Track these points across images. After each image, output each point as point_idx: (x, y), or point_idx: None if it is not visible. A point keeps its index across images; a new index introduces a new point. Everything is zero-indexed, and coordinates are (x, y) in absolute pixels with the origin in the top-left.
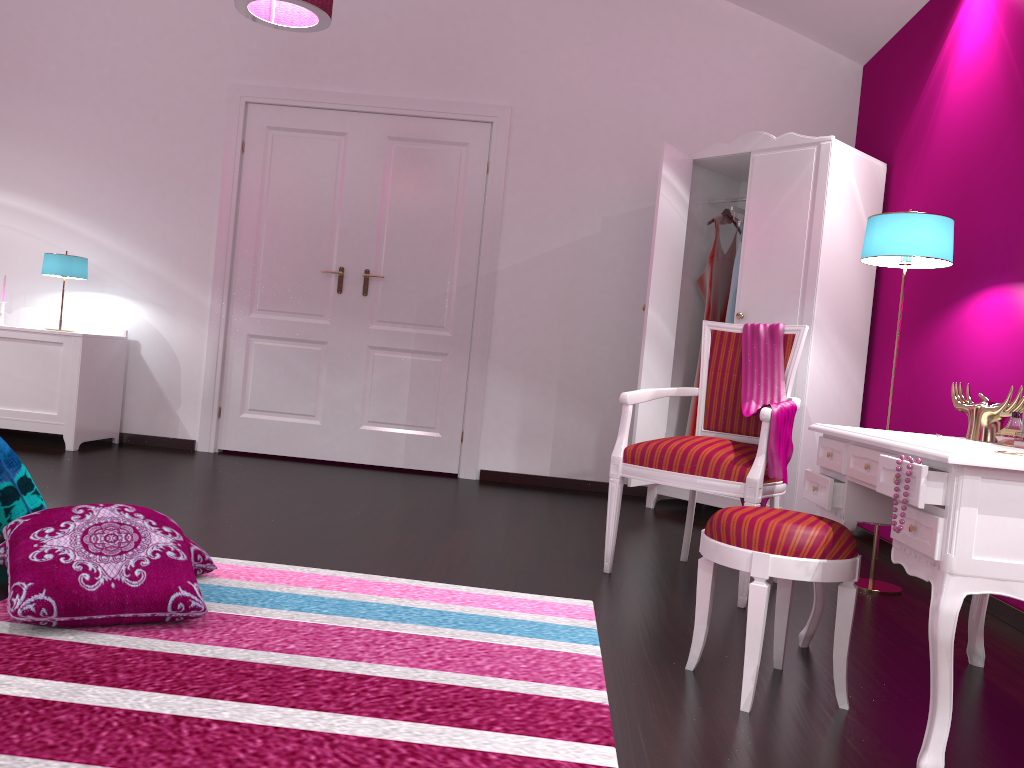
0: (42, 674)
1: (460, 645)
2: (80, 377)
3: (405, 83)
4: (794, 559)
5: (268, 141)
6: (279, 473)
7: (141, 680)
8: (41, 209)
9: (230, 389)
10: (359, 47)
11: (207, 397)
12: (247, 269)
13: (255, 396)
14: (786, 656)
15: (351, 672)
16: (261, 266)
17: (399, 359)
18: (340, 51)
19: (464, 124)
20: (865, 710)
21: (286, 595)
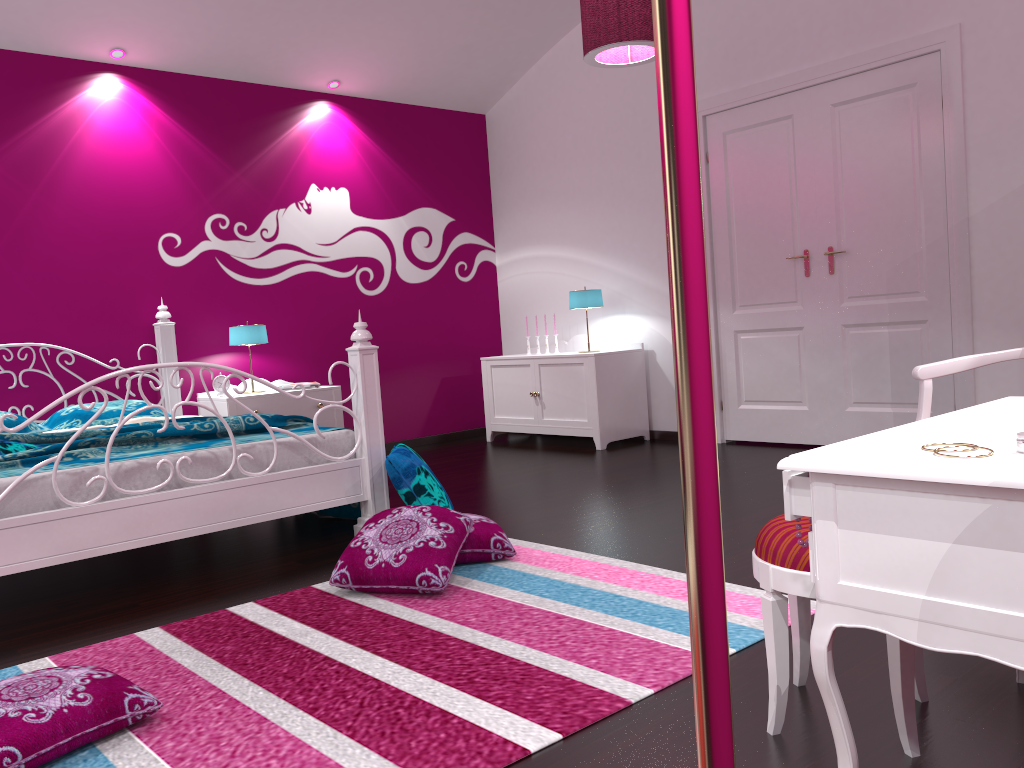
0: (308, 621)
1: (599, 633)
2: (597, 389)
3: (840, 43)
4: (790, 571)
5: (726, 146)
6: (747, 462)
7: (347, 631)
8: (577, 254)
9: (727, 384)
10: (791, 24)
11: None
12: (725, 270)
13: (748, 388)
14: (966, 689)
15: (476, 643)
16: (736, 265)
17: (875, 334)
18: (774, 36)
19: (908, 63)
20: (937, 763)
21: (540, 579)
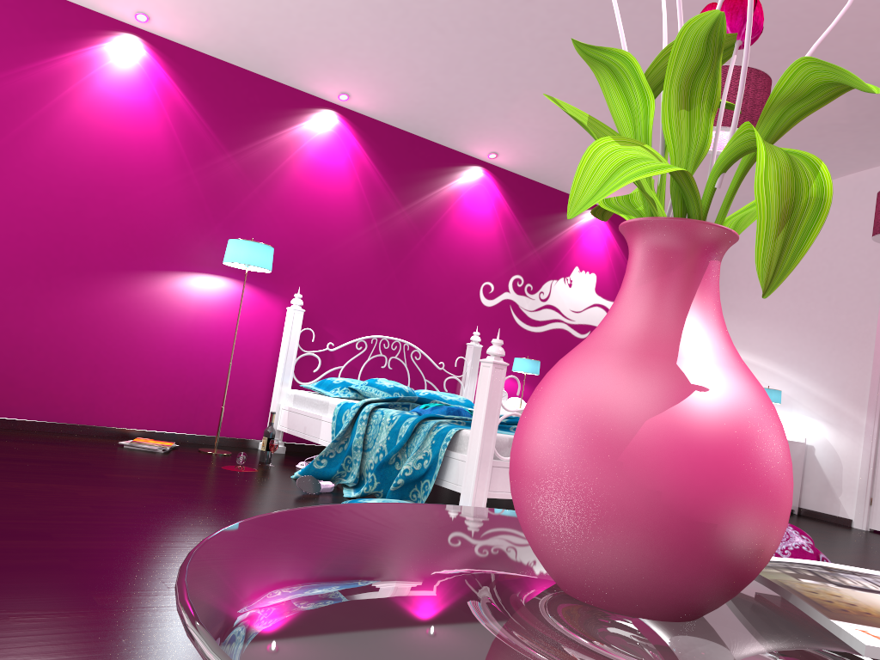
0: None
1: None
2: None
3: None
4: None
5: None
6: None
7: None
8: (754, 359)
9: (879, 485)
10: None
11: (861, 489)
12: None
13: None
14: None
15: None
16: None
17: None
18: None
19: None
20: None
21: None
